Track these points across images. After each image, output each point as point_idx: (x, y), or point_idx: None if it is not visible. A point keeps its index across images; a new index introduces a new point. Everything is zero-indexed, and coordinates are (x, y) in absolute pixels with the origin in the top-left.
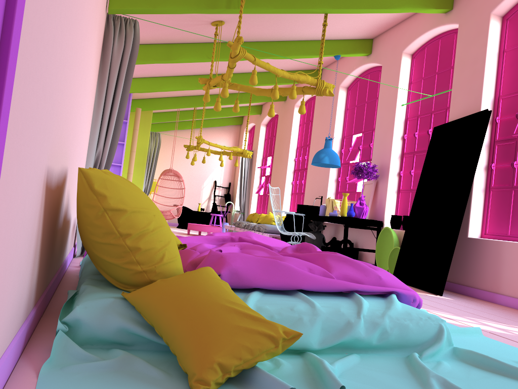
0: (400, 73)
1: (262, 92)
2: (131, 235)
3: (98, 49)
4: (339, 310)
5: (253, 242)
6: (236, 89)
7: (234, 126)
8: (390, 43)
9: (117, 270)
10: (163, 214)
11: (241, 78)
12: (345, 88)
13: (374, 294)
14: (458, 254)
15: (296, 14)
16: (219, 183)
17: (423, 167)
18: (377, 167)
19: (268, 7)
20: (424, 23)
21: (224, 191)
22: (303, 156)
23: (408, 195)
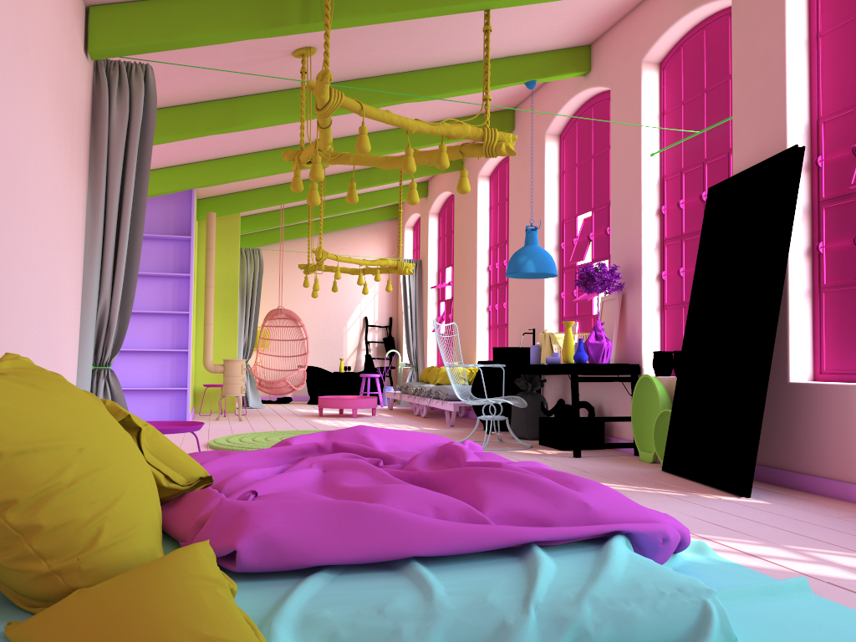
0: (642, 98)
1: (393, 163)
2: (18, 502)
3: (72, 125)
4: (484, 598)
5: (360, 450)
6: (348, 163)
7: (387, 221)
8: (619, 48)
9: (4, 574)
10: (275, 386)
11: (375, 141)
12: (556, 137)
13: (578, 539)
14: (775, 413)
15: (441, 19)
16: (372, 320)
17: (697, 262)
18: (620, 270)
19: (379, 12)
20: (672, 4)
21: (383, 332)
22: (501, 261)
23: (679, 313)
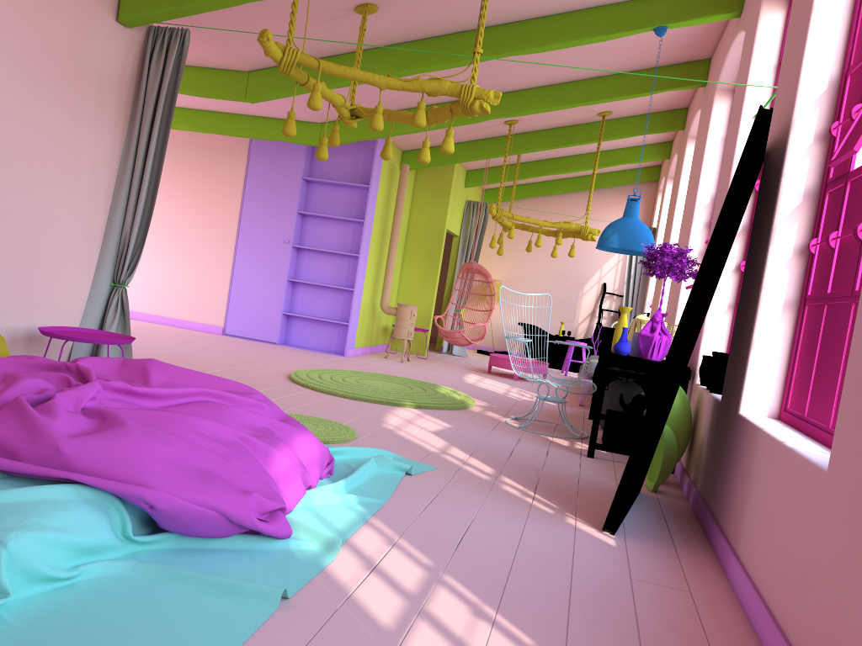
0: (755, 44)
1: None
2: None
3: (80, 84)
4: None
5: (86, 375)
6: (383, 119)
7: (645, 184)
8: None
9: None
10: (451, 336)
11: (538, 96)
12: (730, 92)
13: (44, 478)
14: (726, 450)
15: None
16: (611, 287)
17: None
18: None
19: None
20: None
21: (621, 302)
22: None
23: None
